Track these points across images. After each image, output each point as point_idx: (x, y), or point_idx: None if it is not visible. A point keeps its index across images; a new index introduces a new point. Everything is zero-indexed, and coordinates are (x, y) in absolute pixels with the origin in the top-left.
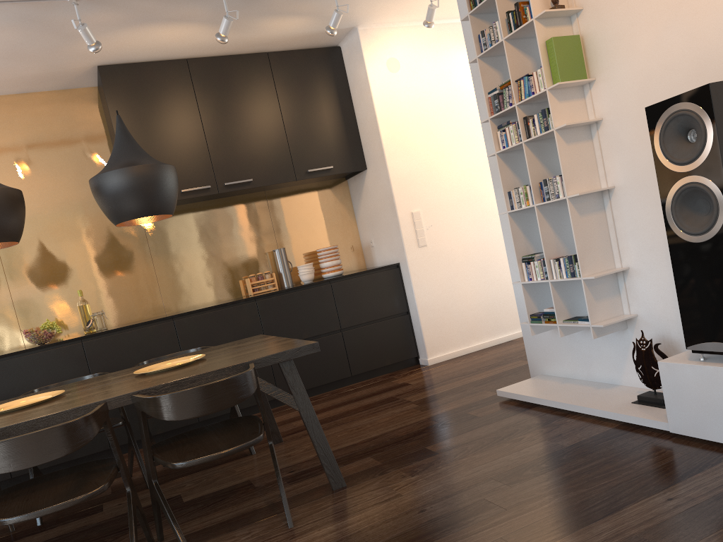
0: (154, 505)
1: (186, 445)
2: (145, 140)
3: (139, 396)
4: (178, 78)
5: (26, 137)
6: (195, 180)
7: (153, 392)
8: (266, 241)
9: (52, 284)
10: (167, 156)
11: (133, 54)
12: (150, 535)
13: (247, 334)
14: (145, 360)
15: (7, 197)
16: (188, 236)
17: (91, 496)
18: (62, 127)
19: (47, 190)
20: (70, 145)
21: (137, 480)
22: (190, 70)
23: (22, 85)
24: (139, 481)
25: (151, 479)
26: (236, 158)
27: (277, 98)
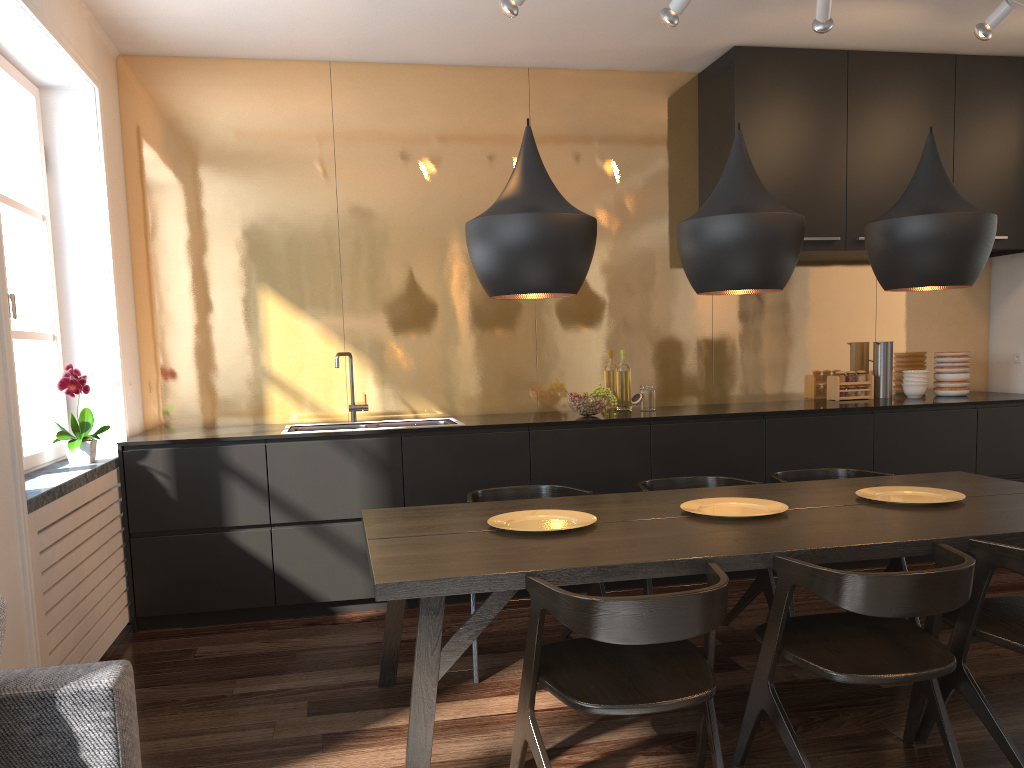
0: (944, 694)
1: (1012, 624)
2: (769, 159)
3: (1004, 546)
4: (830, 77)
5: (597, 131)
6: (820, 226)
7: (995, 541)
8: (862, 327)
9: (586, 335)
10: (792, 186)
11: (792, 36)
12: (916, 731)
13: (852, 458)
14: (775, 472)
15: (802, 229)
16: (764, 300)
17: (947, 671)
18: (643, 123)
19: (607, 206)
20: (647, 149)
21: (745, 633)
22: (848, 67)
23: (620, 59)
24: (751, 635)
25: (959, 659)
26: (879, 203)
27: (952, 124)
